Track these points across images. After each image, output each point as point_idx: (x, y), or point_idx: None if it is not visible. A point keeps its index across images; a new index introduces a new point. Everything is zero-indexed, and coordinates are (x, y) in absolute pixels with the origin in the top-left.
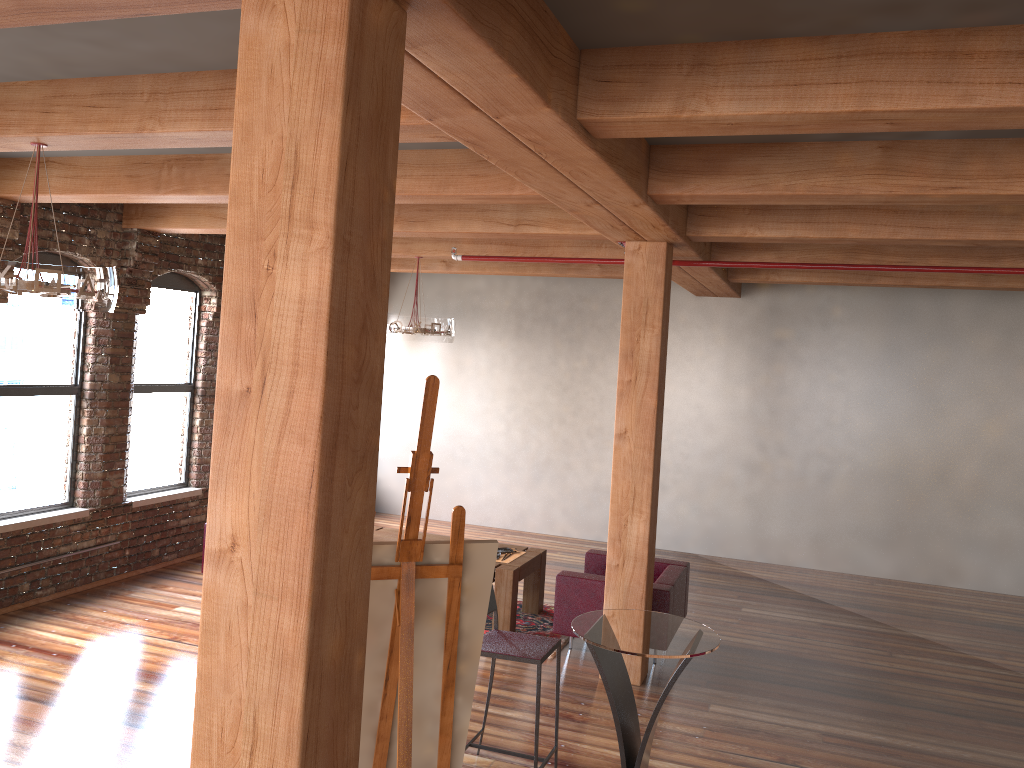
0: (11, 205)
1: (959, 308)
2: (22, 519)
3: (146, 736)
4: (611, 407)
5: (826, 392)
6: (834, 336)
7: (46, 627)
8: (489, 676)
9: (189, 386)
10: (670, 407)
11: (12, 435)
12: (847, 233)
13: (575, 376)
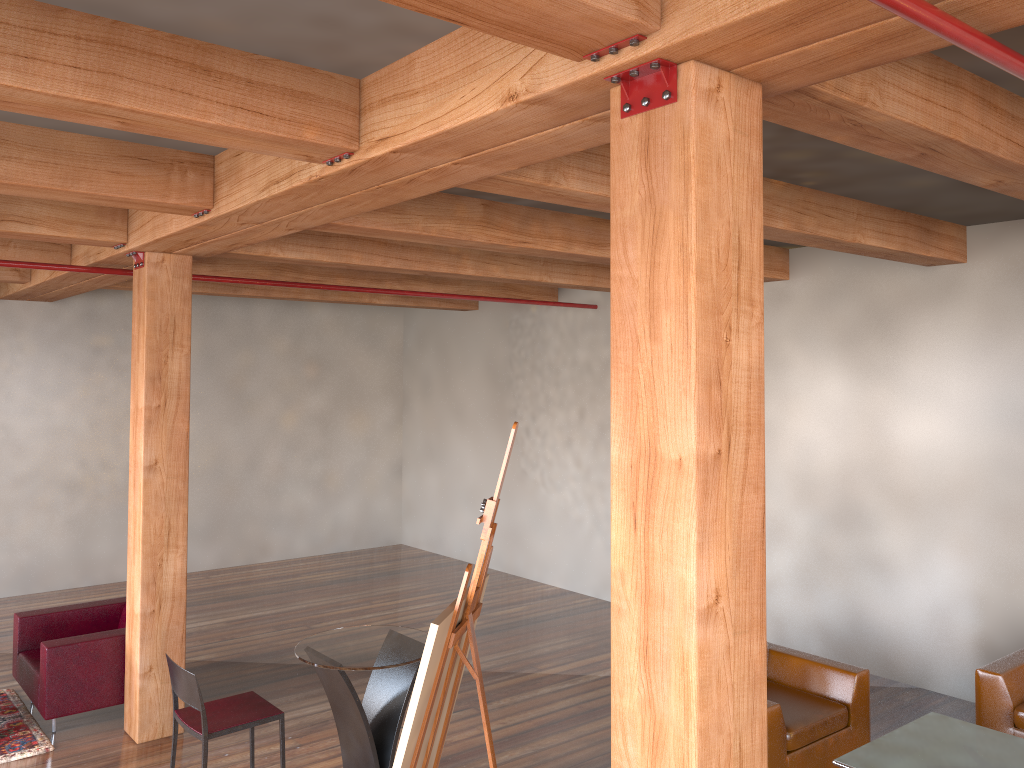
0: None
1: (261, 315)
2: None
3: None
4: None
5: None
6: None
7: None
8: None
9: None
10: None
11: None
12: (352, 259)
13: None
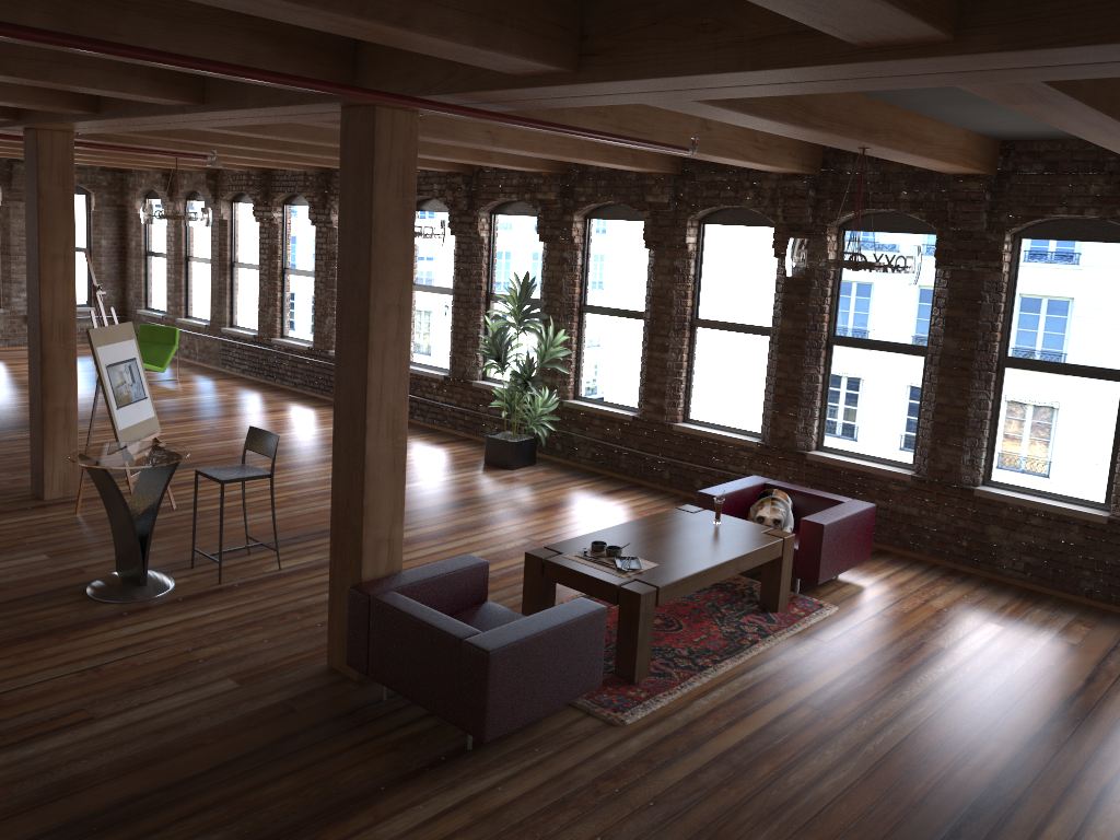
0: (661, 176)
1: None
2: (704, 429)
3: (411, 508)
4: None
5: None
6: None
7: (640, 501)
8: None
9: (922, 350)
10: None
11: (712, 361)
12: None
13: None
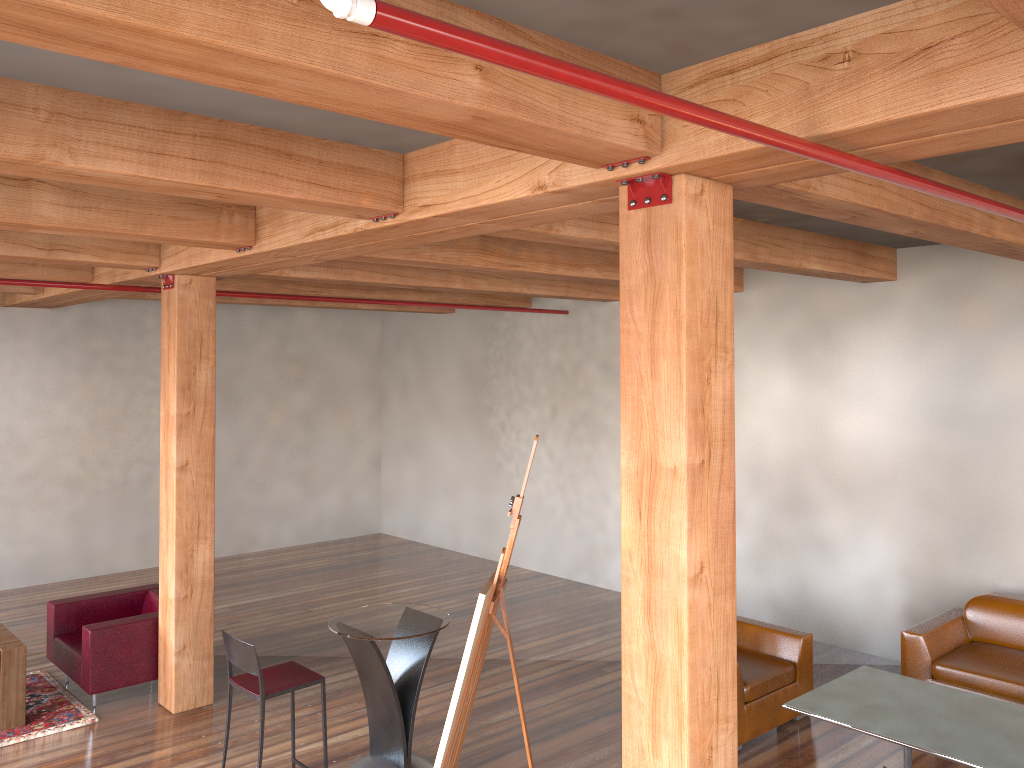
0: None
1: (248, 318)
2: None
3: None
4: None
5: (143, 399)
6: (148, 345)
7: None
8: (81, 760)
9: None
10: None
11: None
12: (355, 277)
13: None
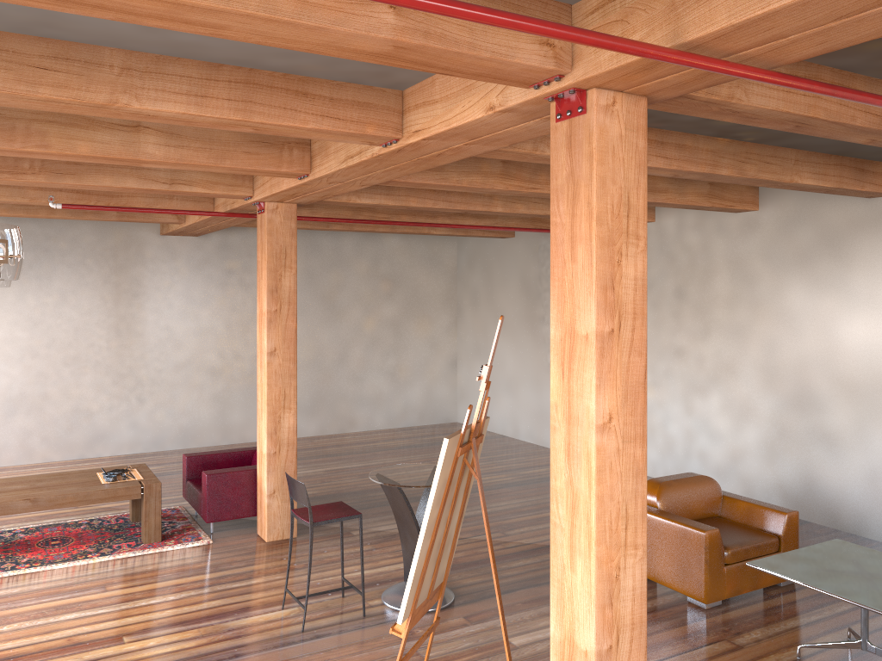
0: None
1: (347, 243)
2: None
3: None
4: (87, 336)
5: None
6: None
7: None
8: (195, 567)
9: None
10: (143, 331)
11: None
12: (410, 203)
13: (46, 311)
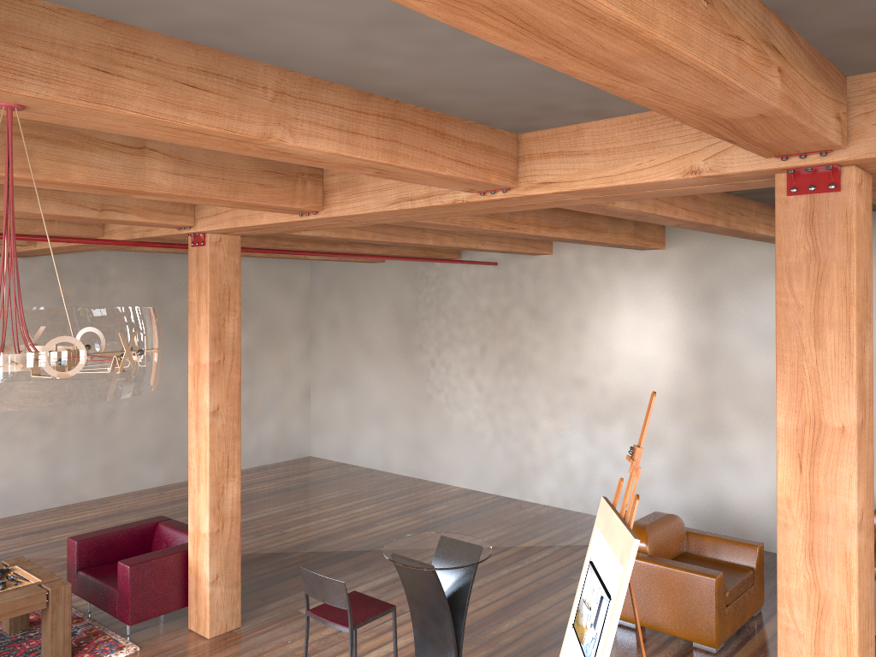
0: None
1: None
2: None
3: None
4: None
5: None
6: (111, 291)
7: None
8: None
9: None
10: None
11: None
12: (351, 235)
13: None
